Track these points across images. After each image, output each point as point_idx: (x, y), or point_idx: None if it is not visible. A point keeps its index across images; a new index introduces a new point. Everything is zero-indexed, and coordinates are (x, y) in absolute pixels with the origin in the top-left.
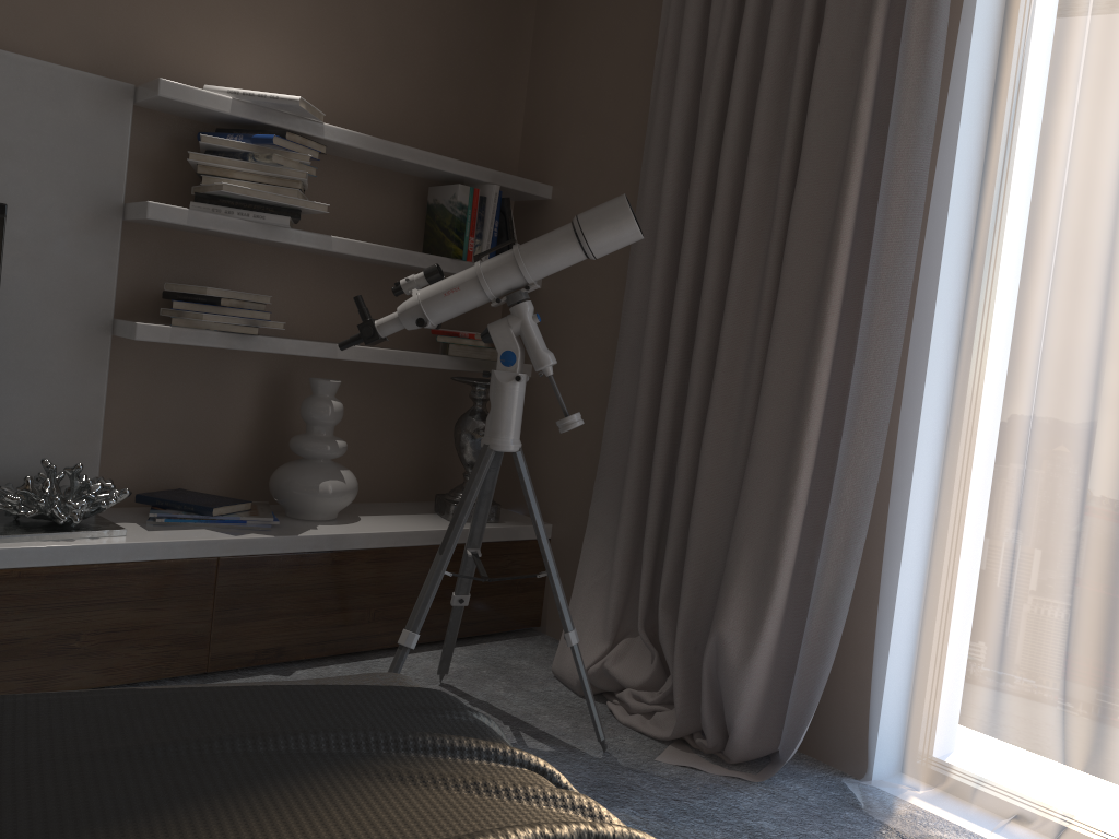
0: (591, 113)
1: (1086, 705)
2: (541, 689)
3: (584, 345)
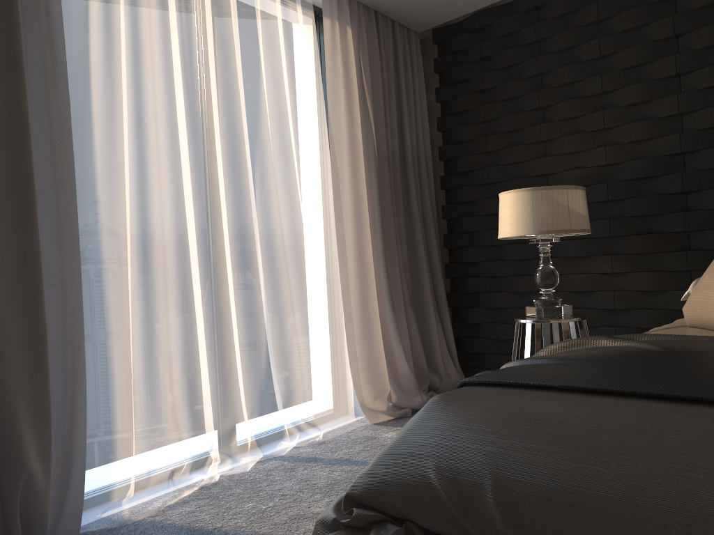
0: None
1: (209, 390)
2: None
3: None
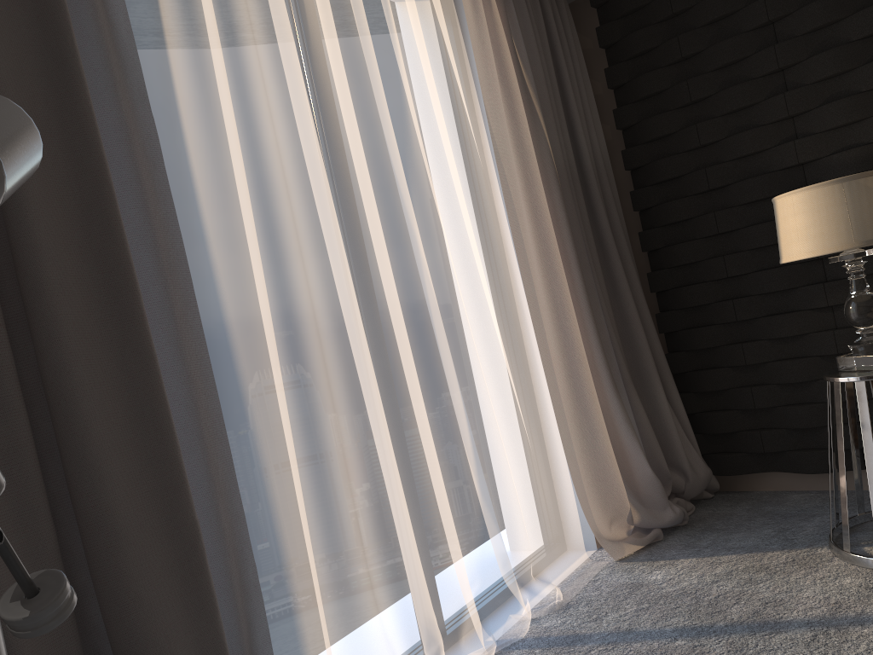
0: None
1: (421, 565)
2: None
3: None
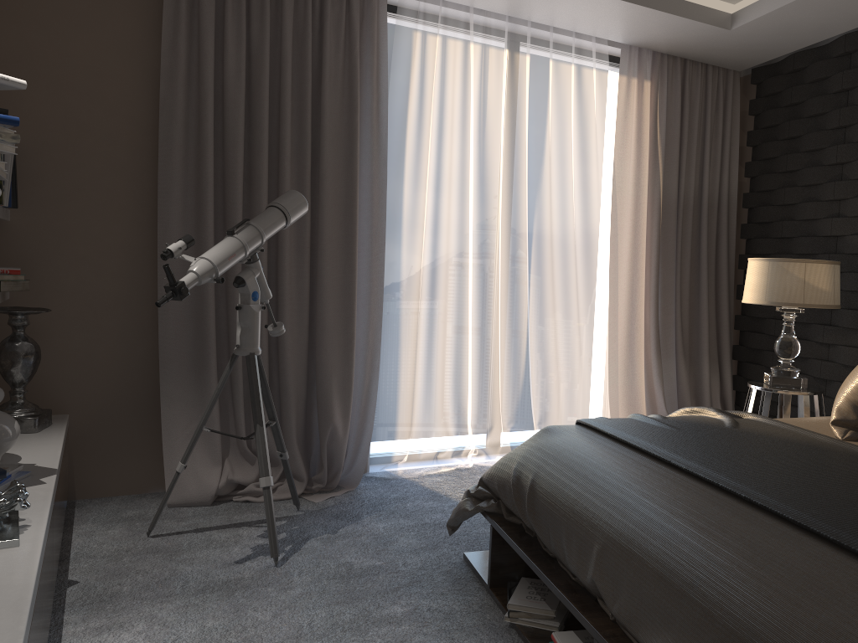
0: (60, 77)
1: (470, 396)
2: (190, 513)
3: (85, 269)
